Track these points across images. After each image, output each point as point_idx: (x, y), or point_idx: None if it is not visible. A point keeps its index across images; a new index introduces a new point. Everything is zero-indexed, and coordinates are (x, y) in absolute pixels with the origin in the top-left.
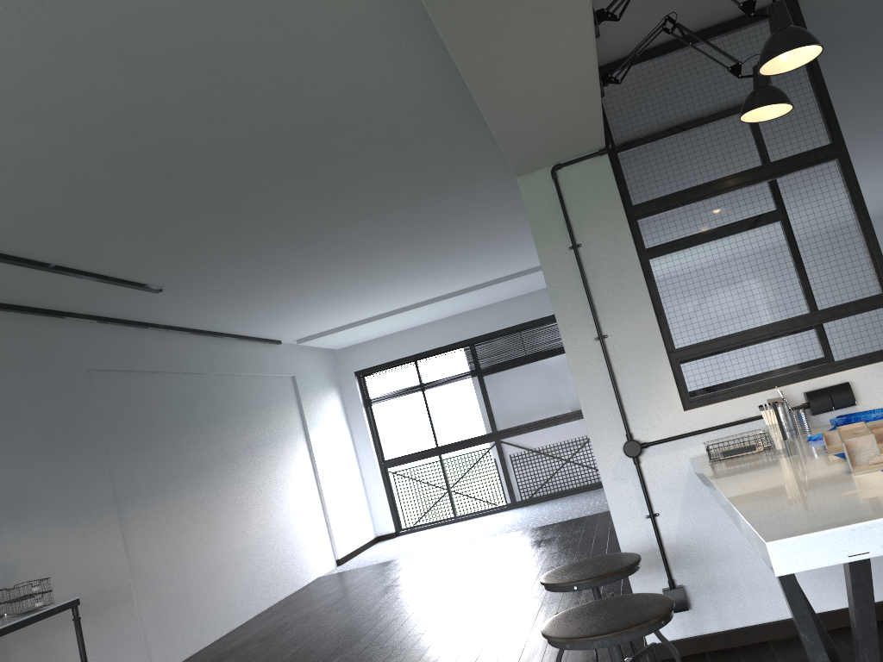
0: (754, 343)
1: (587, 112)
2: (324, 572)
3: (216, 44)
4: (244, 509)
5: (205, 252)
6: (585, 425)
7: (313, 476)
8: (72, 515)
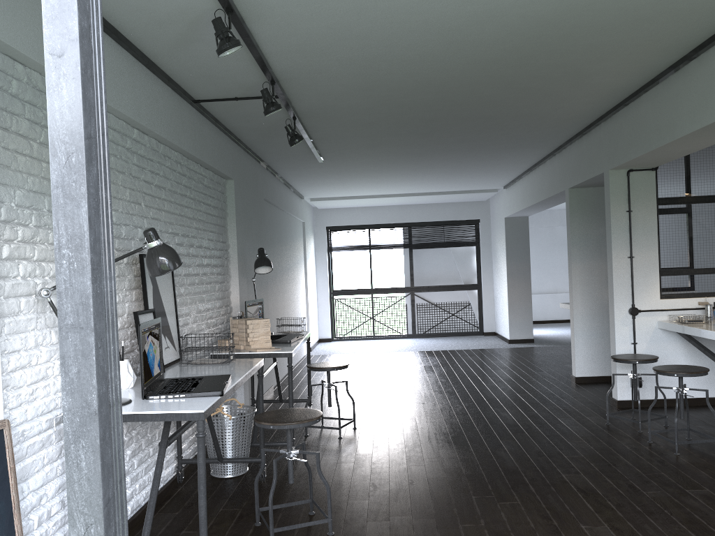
0: (695, 275)
1: (674, 157)
2: (305, 353)
3: (543, 87)
4: (290, 303)
5: (375, 149)
6: (470, 294)
7: (305, 290)
8: (260, 285)
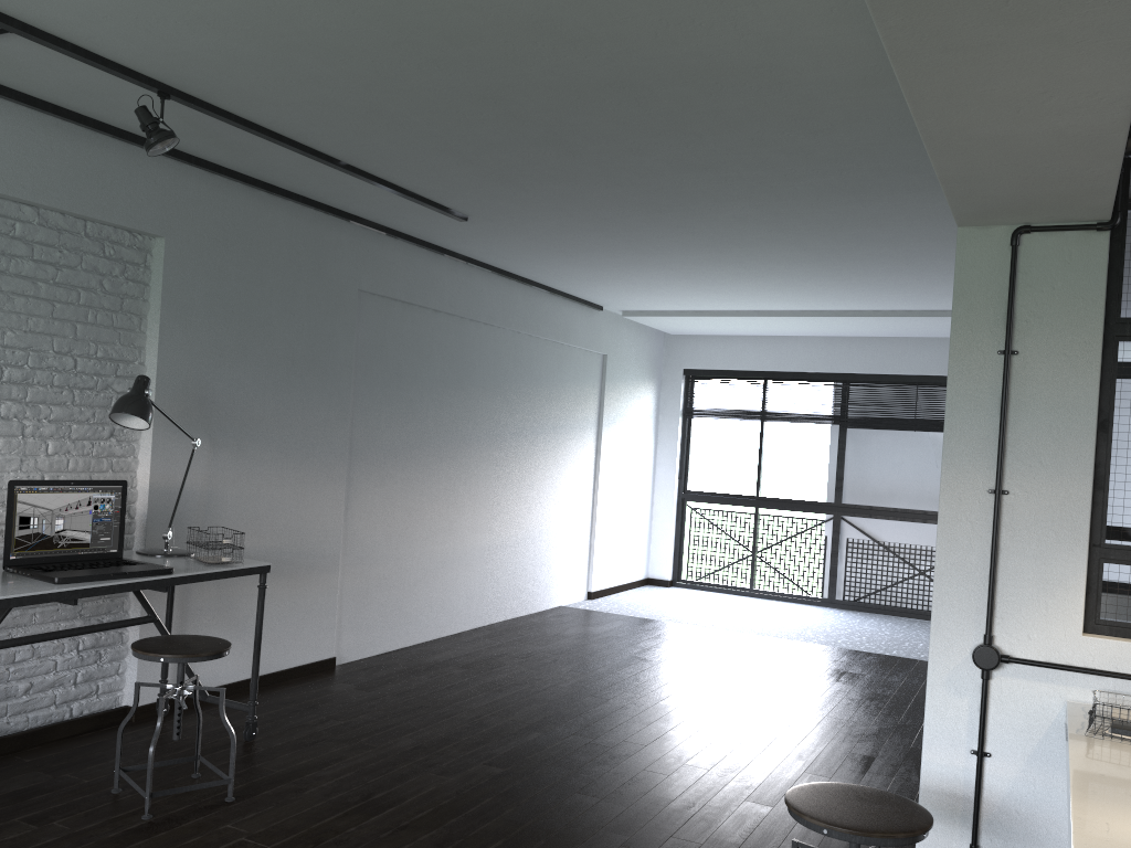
0: None
1: (1094, 175)
2: (569, 602)
3: None
4: (495, 502)
5: (527, 191)
6: None
7: (591, 484)
8: (295, 458)
